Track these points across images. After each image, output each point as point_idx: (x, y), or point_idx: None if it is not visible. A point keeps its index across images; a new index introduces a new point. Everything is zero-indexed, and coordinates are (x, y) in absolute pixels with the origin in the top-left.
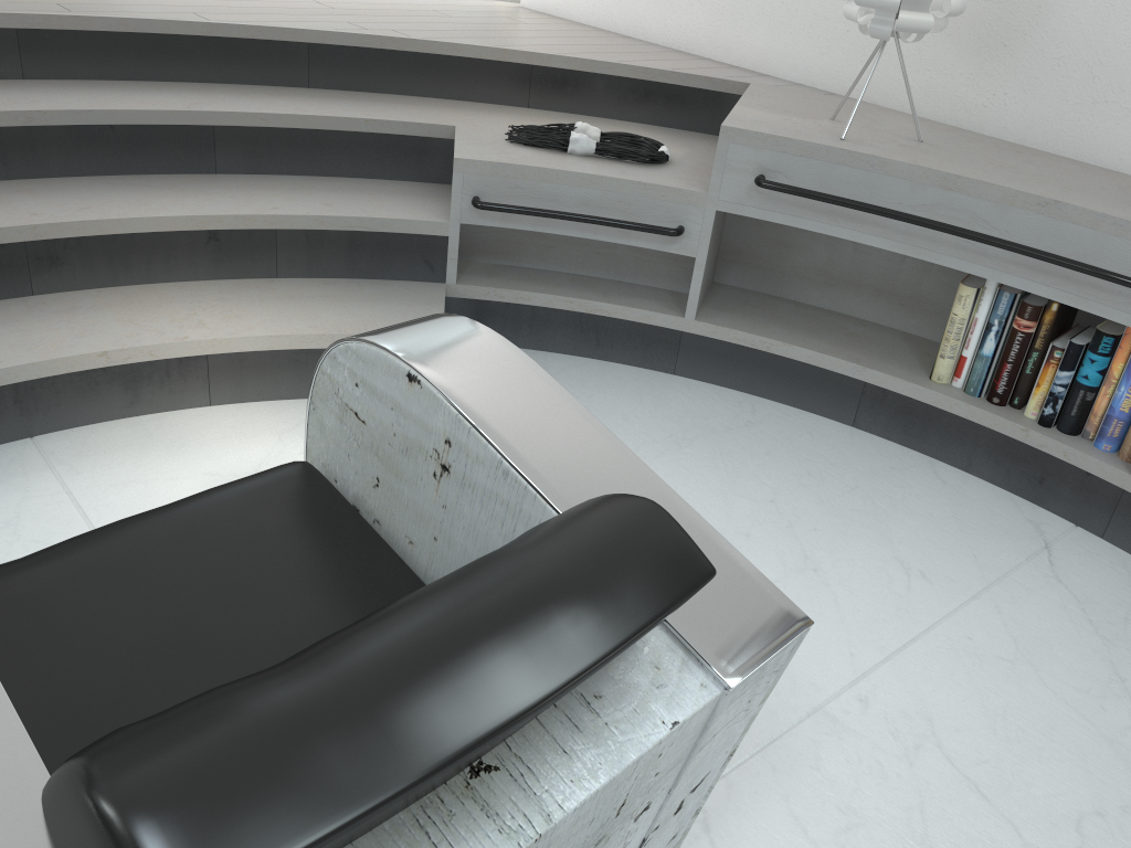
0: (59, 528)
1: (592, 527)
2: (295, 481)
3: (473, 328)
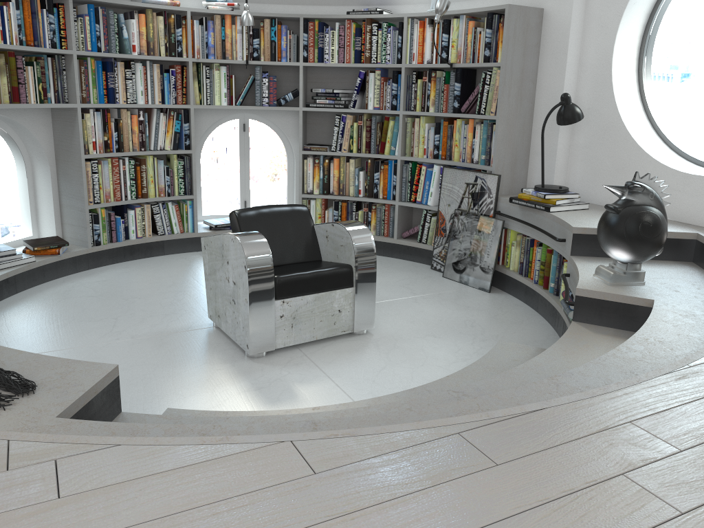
0: (357, 393)
1: (247, 208)
2: (278, 273)
3: (237, 234)
